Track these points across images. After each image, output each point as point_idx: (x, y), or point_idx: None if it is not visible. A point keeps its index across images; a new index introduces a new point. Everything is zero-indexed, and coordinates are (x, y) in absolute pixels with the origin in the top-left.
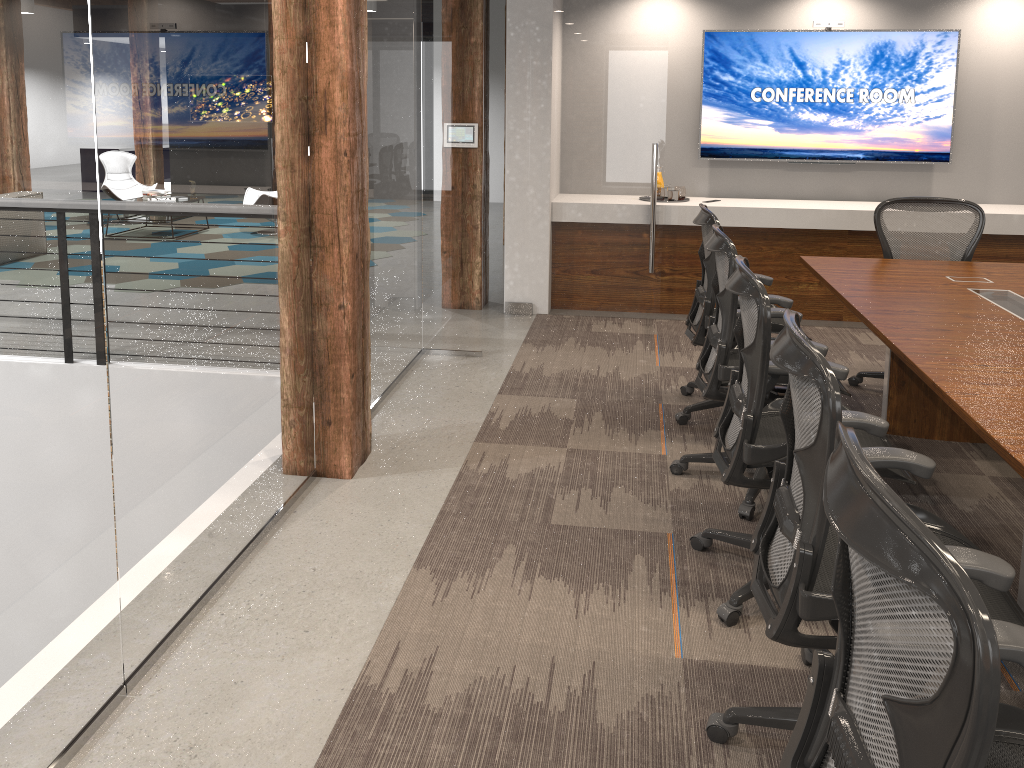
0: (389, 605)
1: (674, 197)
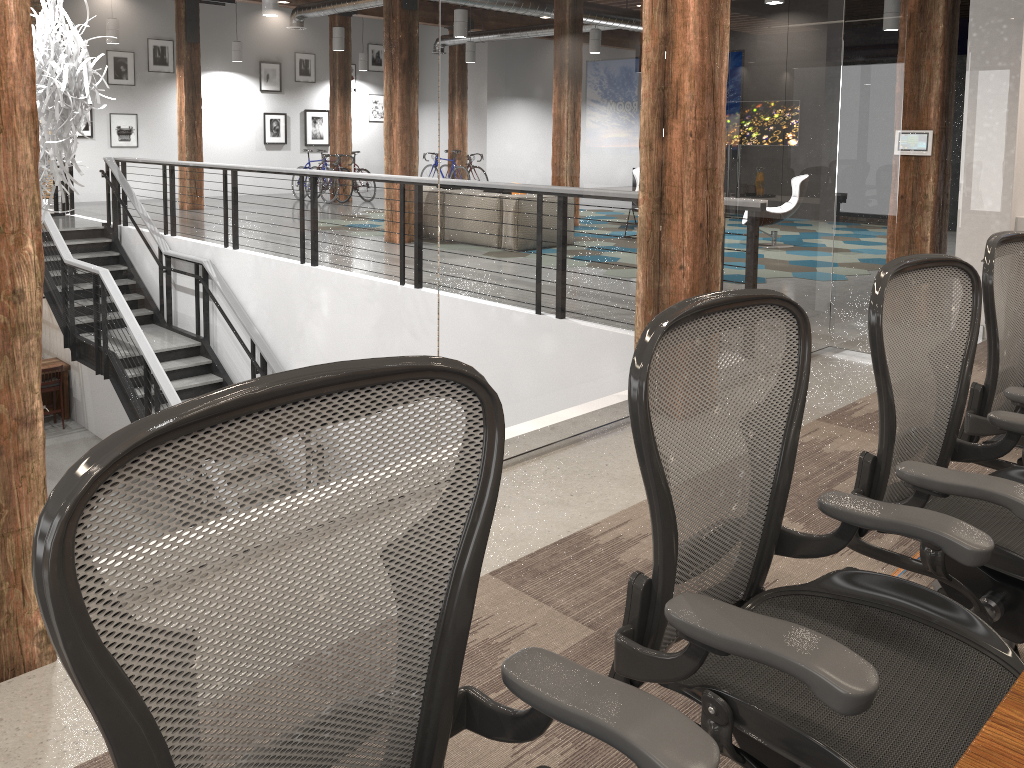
0: (642, 499)
1: None
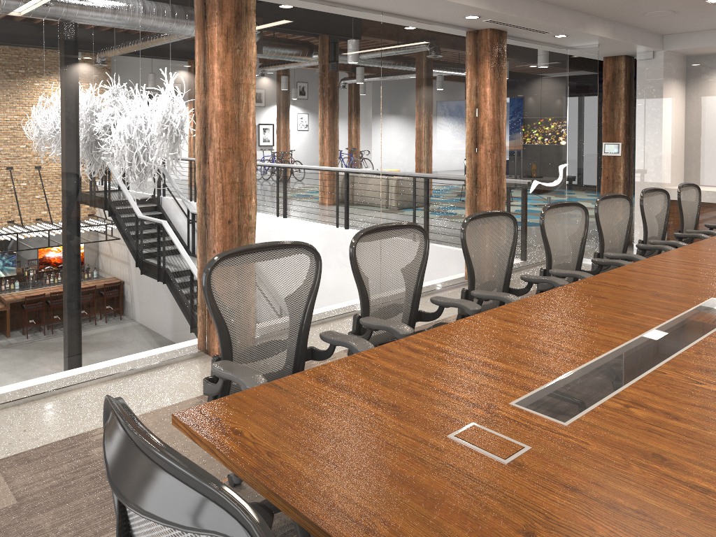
0: None
1: None
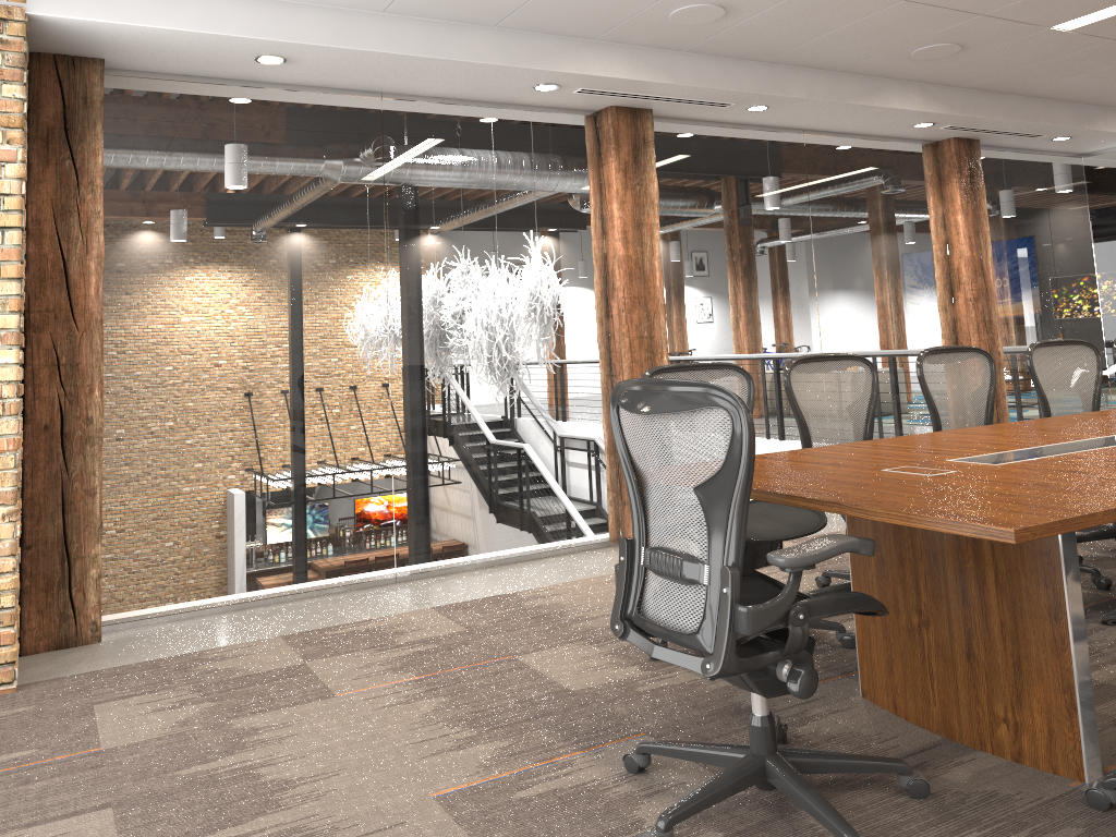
0: None
1: None
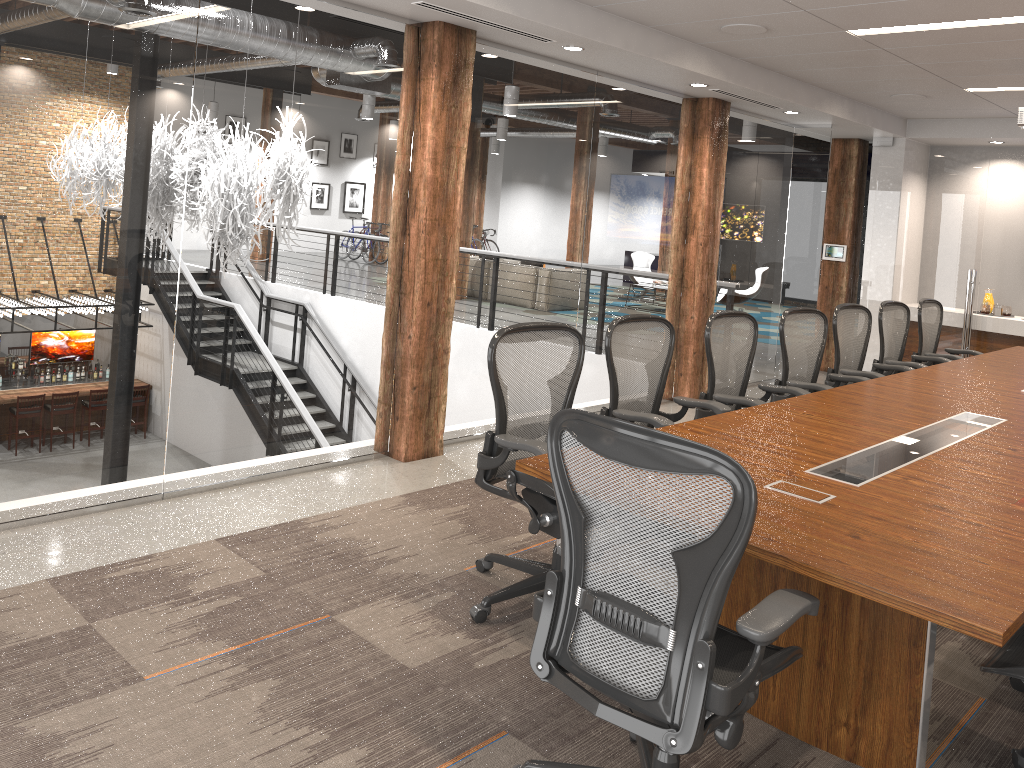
0: None
1: (997, 312)
